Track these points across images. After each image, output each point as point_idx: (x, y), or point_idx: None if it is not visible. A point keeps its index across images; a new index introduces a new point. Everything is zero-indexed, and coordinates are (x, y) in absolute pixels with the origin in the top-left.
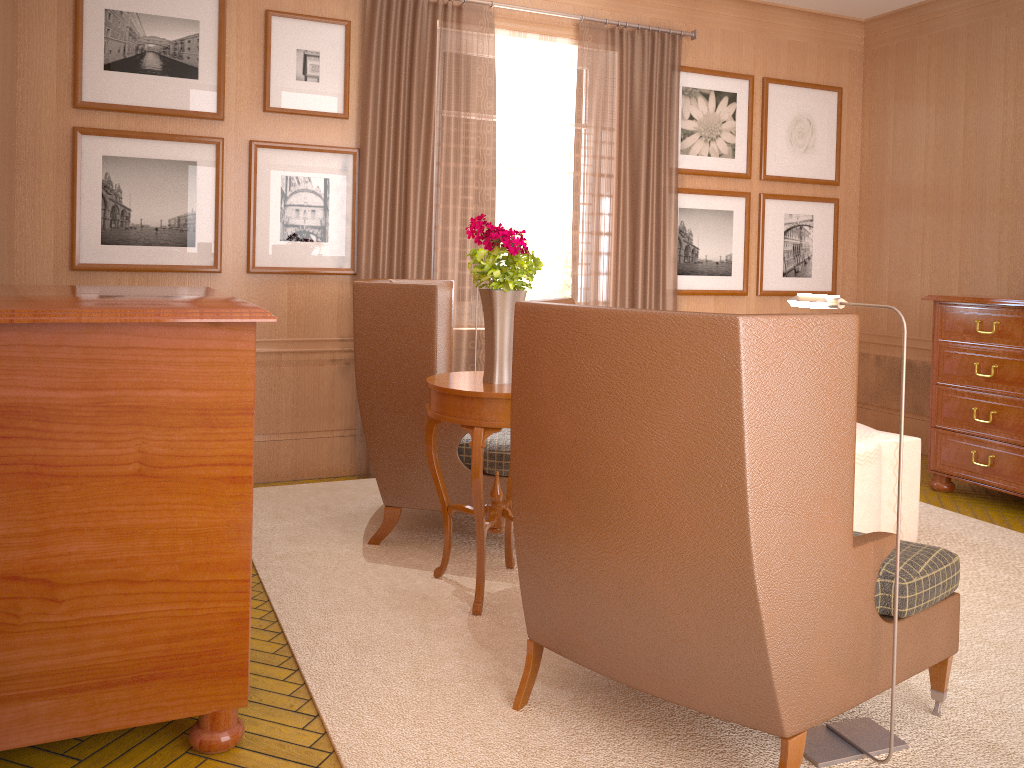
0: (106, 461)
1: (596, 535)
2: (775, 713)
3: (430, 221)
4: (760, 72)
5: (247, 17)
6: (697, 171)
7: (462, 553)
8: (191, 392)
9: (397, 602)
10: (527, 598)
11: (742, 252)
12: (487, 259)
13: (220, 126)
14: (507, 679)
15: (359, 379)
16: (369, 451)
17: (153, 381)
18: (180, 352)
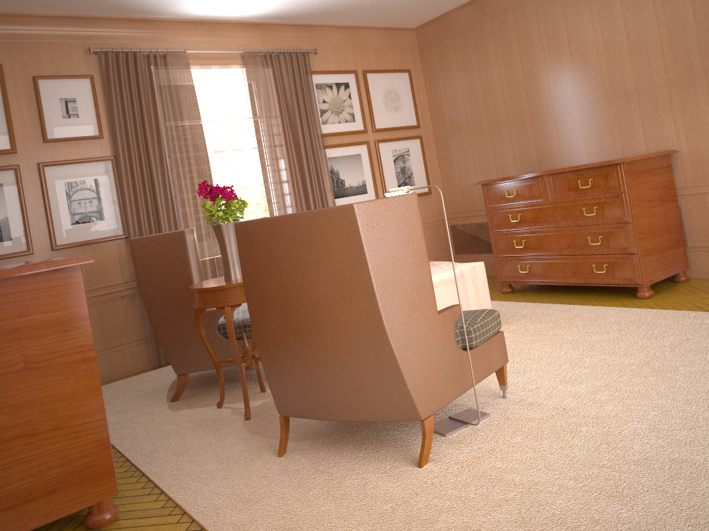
0: (2, 365)
1: (304, 340)
2: (414, 408)
3: (171, 194)
4: (360, 67)
5: (21, 83)
6: (334, 133)
7: (232, 392)
8: (48, 313)
9: (197, 426)
10: (274, 391)
11: (371, 177)
12: (213, 206)
13: (15, 157)
14: (272, 444)
15: (145, 299)
16: (160, 343)
17: (23, 311)
18: (37, 291)
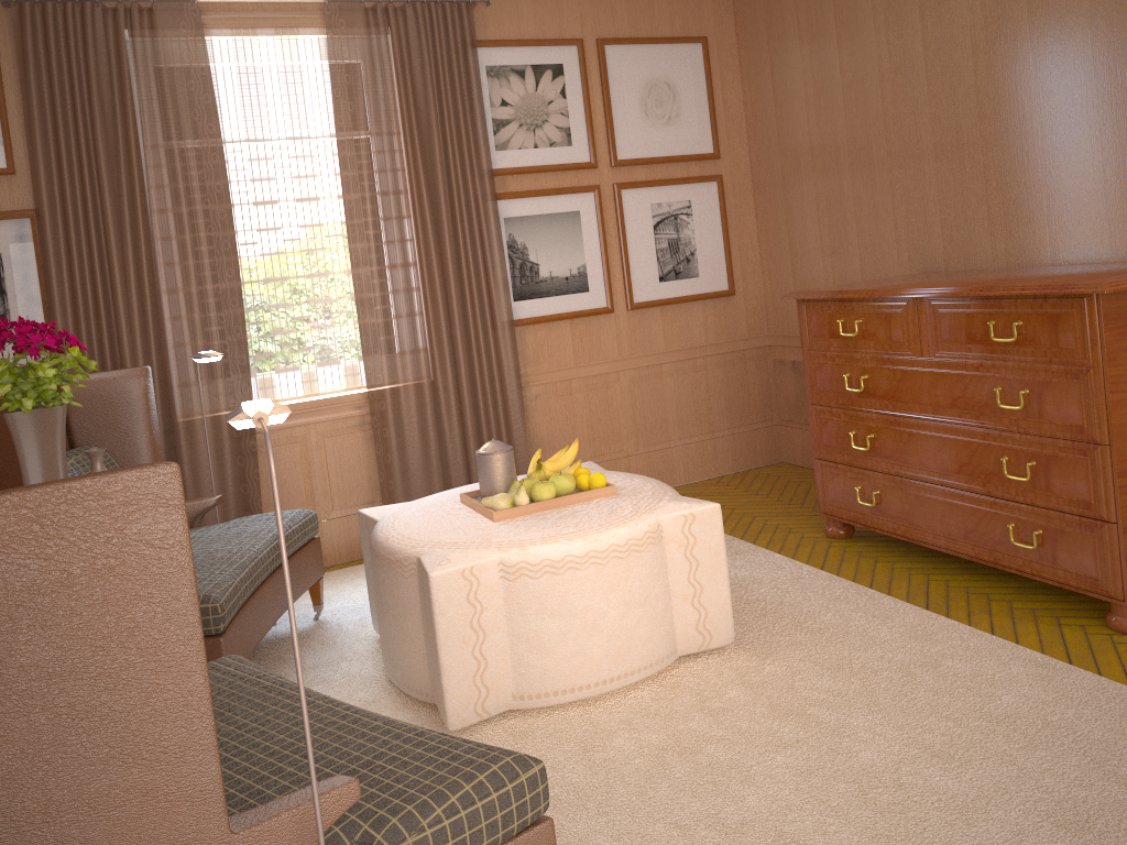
0: None
1: None
2: None
3: (153, 286)
4: (592, 33)
5: None
6: (521, 169)
7: None
8: None
9: None
10: None
11: (599, 260)
12: None
13: None
14: None
15: None
16: None
17: None
18: None
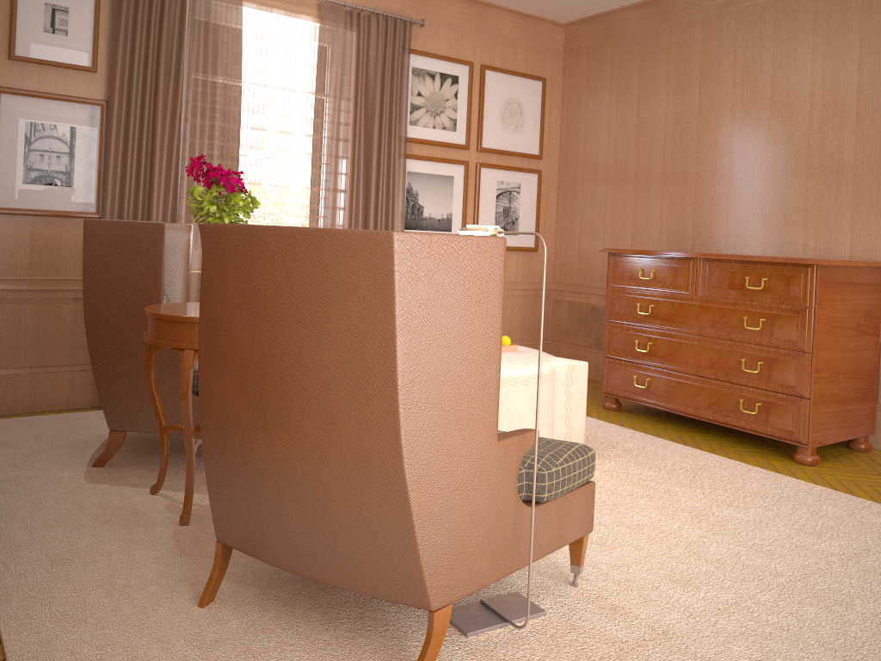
0: None
1: (270, 437)
2: (423, 589)
3: (176, 172)
4: (479, 60)
5: None
6: (423, 140)
7: (184, 472)
8: None
9: (108, 517)
10: (214, 502)
11: (461, 212)
12: (205, 196)
13: None
14: (199, 580)
15: (87, 311)
16: (95, 379)
17: None
18: None
